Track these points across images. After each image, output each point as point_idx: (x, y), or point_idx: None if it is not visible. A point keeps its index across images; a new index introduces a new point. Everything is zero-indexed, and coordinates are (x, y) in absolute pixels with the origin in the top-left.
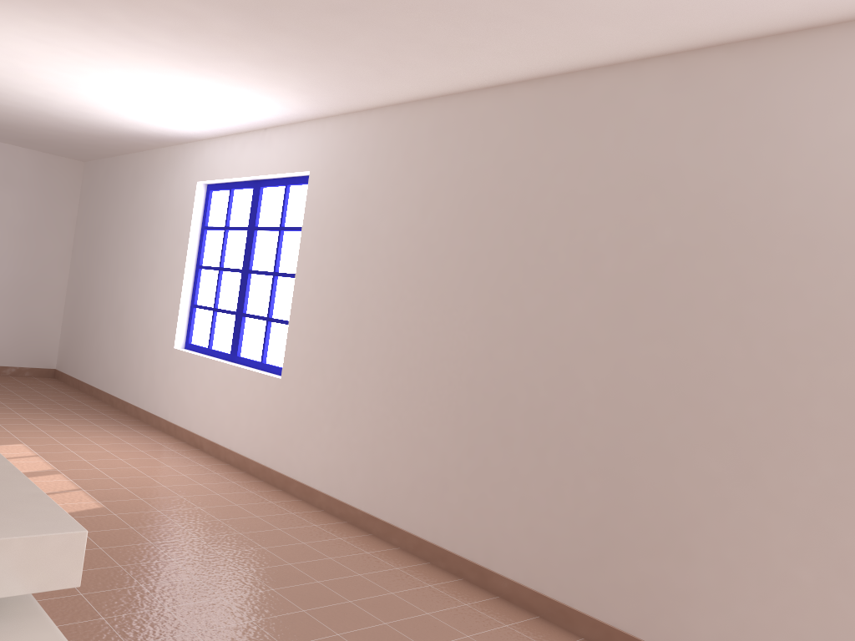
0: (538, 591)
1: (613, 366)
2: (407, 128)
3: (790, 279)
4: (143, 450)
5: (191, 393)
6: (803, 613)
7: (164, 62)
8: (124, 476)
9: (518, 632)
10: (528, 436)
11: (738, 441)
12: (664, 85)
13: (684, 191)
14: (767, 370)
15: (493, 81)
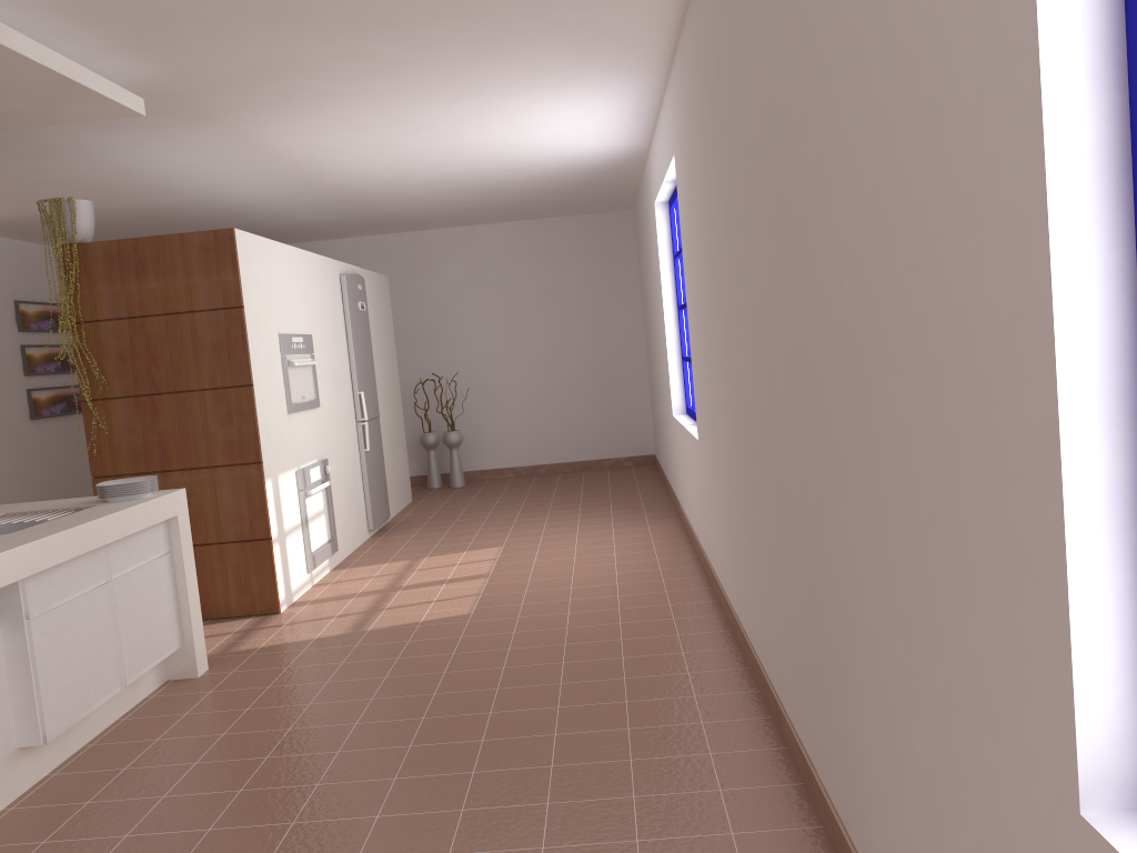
0: (802, 743)
1: (788, 363)
2: (688, 56)
3: (846, 130)
4: (617, 545)
5: (681, 469)
6: (927, 823)
7: (441, 100)
8: (545, 578)
9: (722, 801)
10: (772, 495)
11: (855, 476)
12: None
13: (781, 18)
14: (855, 328)
15: None
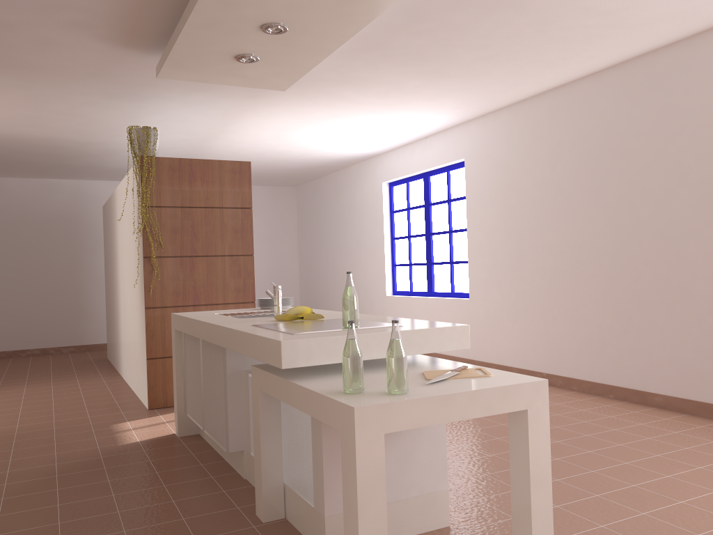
0: (685, 398)
1: (710, 240)
2: (530, 115)
3: None
4: None
5: None
6: None
7: (370, 112)
8: None
9: (675, 421)
10: (657, 298)
11: None
12: (712, 49)
13: None
14: None
15: (587, 72)
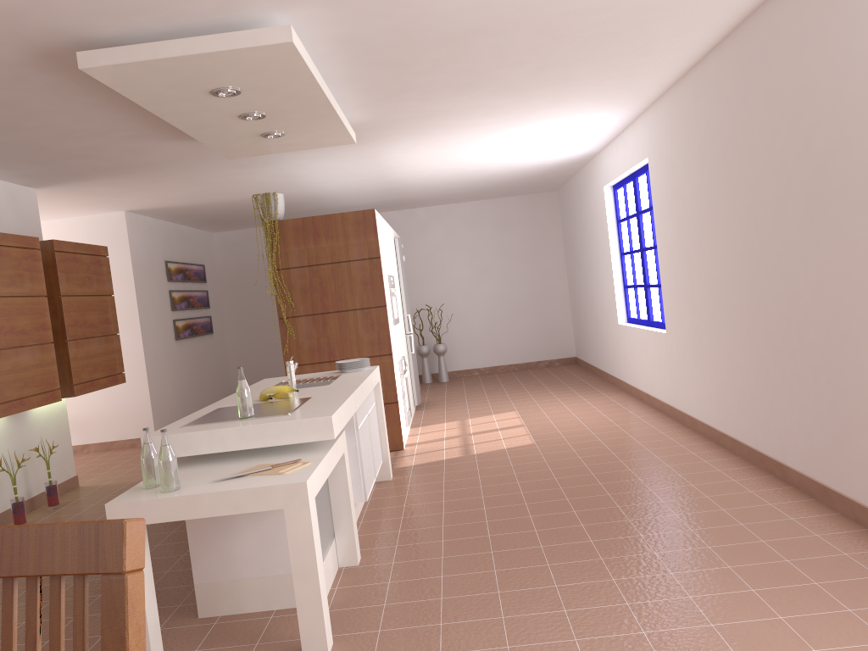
0: (812, 477)
1: (813, 270)
2: (682, 102)
3: None
4: (595, 406)
5: (631, 357)
6: None
7: (506, 128)
8: (565, 424)
9: (775, 508)
10: (783, 345)
11: None
12: (794, 6)
13: (821, 98)
14: None
15: (705, 46)
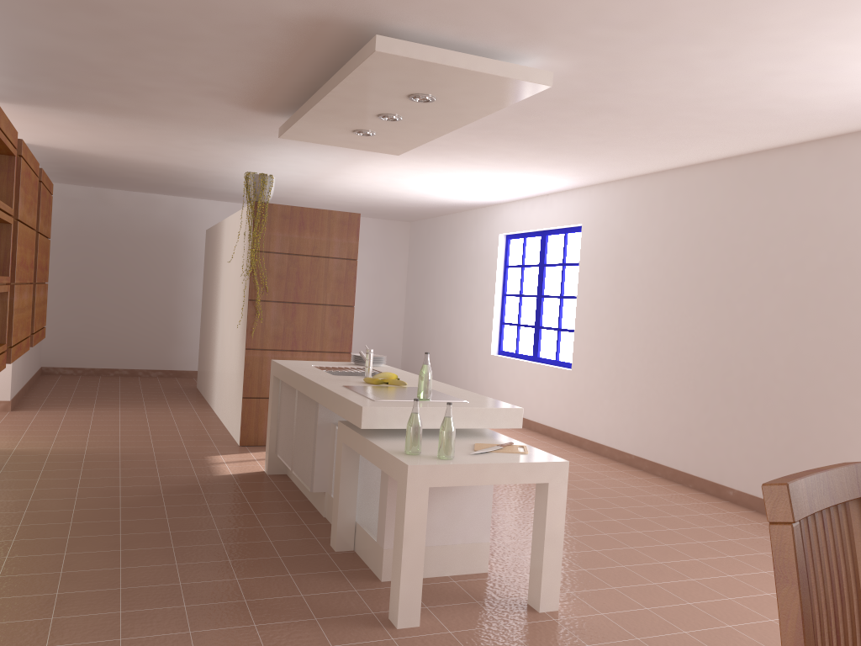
0: (754, 495)
1: (793, 345)
2: (649, 192)
3: None
4: None
5: (506, 385)
6: None
7: (486, 171)
8: None
9: (737, 515)
10: (742, 395)
11: None
12: (815, 160)
13: (831, 229)
14: None
15: (704, 160)
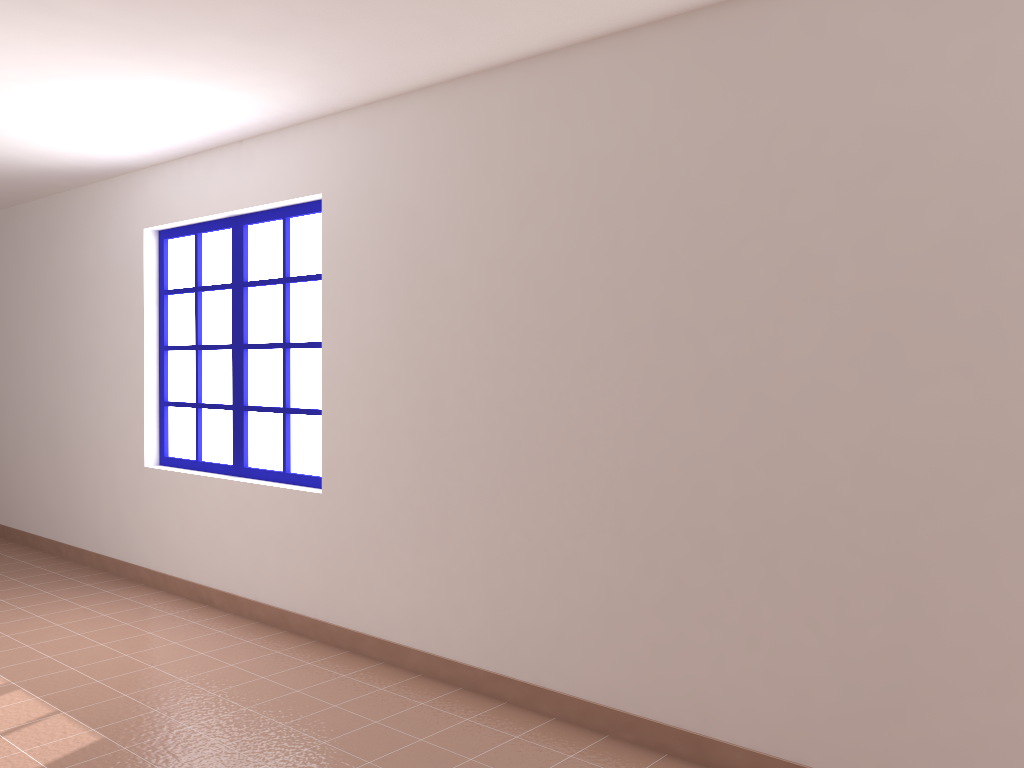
0: (797, 762)
1: (874, 423)
2: (473, 114)
3: None
4: (128, 622)
5: (182, 527)
6: None
7: (94, 48)
8: (117, 674)
9: None
10: (744, 539)
11: None
12: None
13: (958, 152)
14: None
15: (609, 26)
